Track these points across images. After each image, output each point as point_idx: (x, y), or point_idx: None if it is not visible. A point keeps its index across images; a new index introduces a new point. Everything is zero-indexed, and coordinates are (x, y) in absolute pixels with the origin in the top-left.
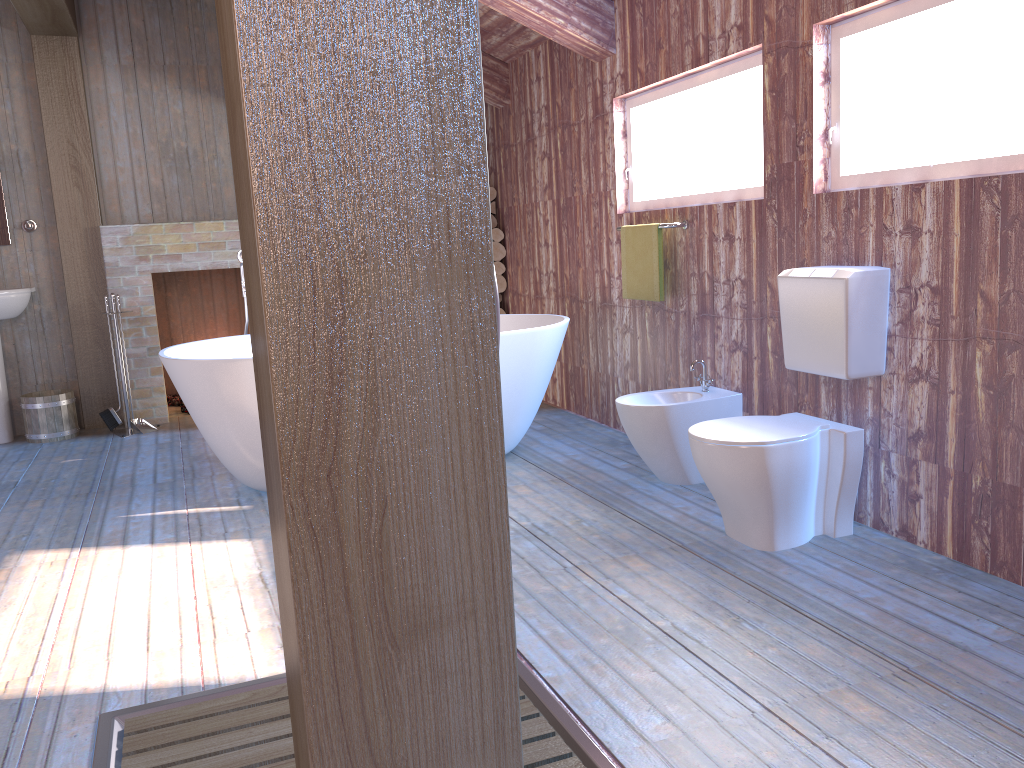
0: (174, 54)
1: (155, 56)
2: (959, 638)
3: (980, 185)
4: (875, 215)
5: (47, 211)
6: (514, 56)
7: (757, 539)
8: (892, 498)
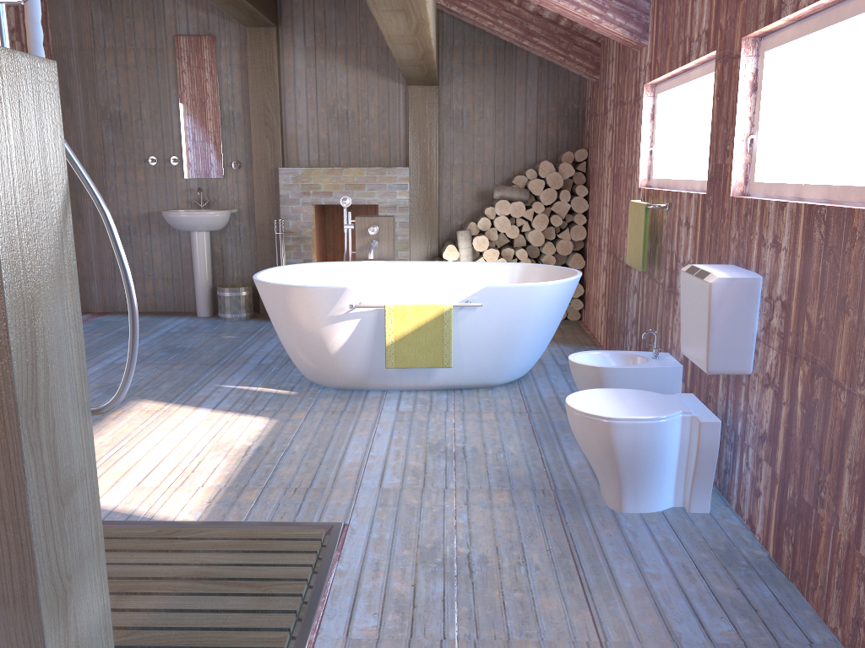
0: (343, 38)
1: (330, 40)
2: (682, 629)
3: (815, 212)
4: (759, 225)
5: (248, 155)
6: (601, 37)
7: (609, 499)
8: (746, 488)
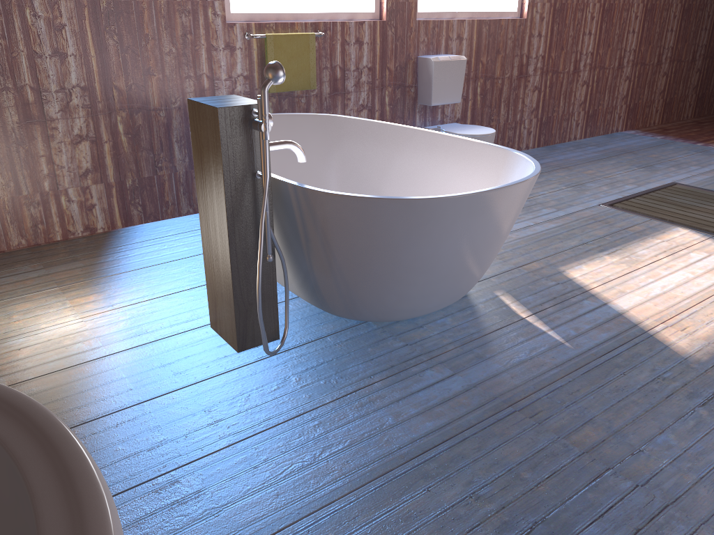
0: None
1: None
2: None
3: (483, 22)
4: (445, 32)
5: None
6: None
7: None
8: None
